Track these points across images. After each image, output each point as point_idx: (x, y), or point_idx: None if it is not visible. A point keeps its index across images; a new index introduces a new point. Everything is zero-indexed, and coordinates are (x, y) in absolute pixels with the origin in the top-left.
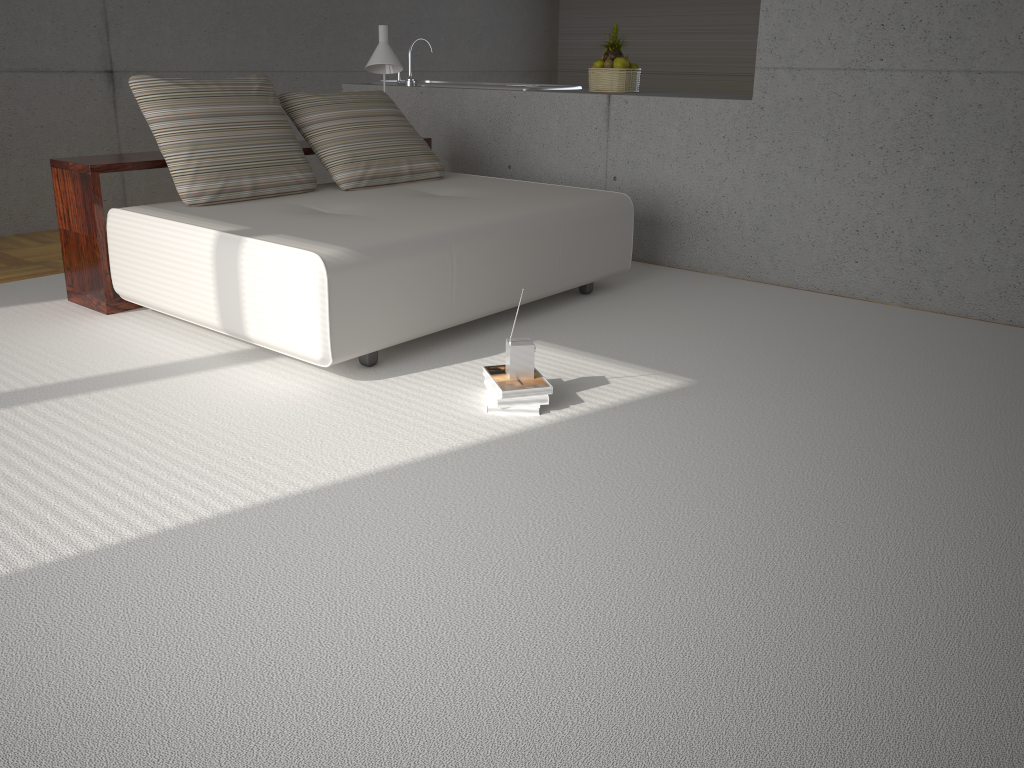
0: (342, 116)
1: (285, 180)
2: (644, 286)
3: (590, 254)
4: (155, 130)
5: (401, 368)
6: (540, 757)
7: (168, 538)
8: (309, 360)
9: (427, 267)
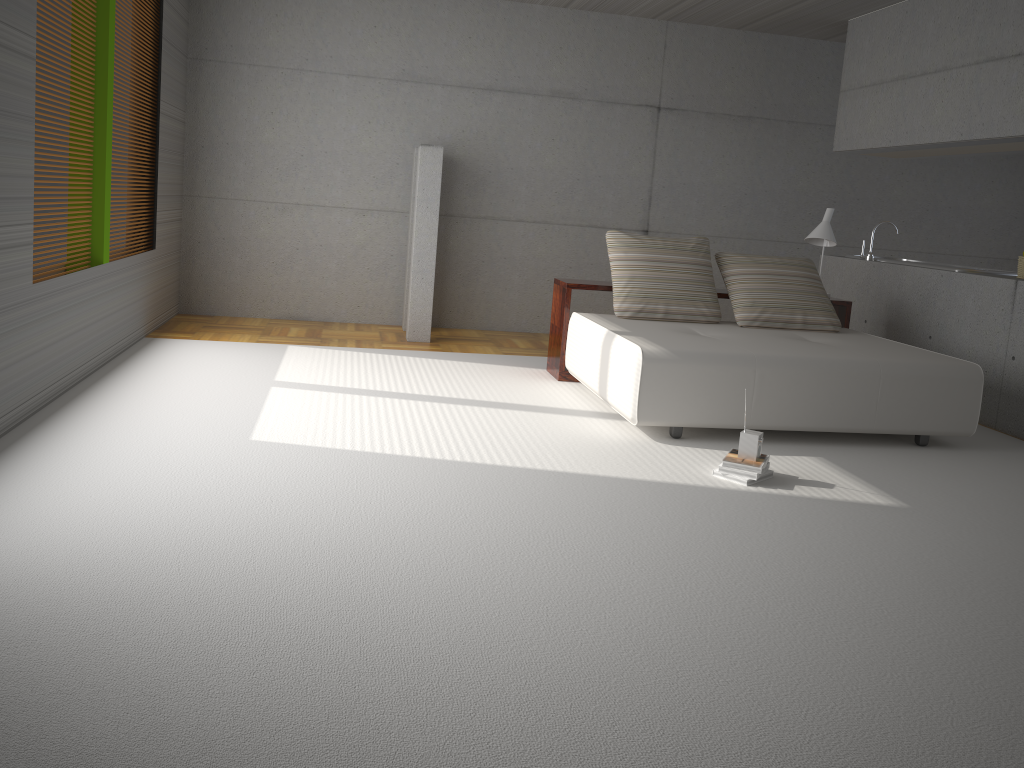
0: (756, 272)
1: (692, 311)
2: (990, 454)
3: (917, 407)
4: (611, 266)
5: (694, 444)
6: (525, 570)
7: (471, 465)
8: (628, 419)
9: (729, 376)
